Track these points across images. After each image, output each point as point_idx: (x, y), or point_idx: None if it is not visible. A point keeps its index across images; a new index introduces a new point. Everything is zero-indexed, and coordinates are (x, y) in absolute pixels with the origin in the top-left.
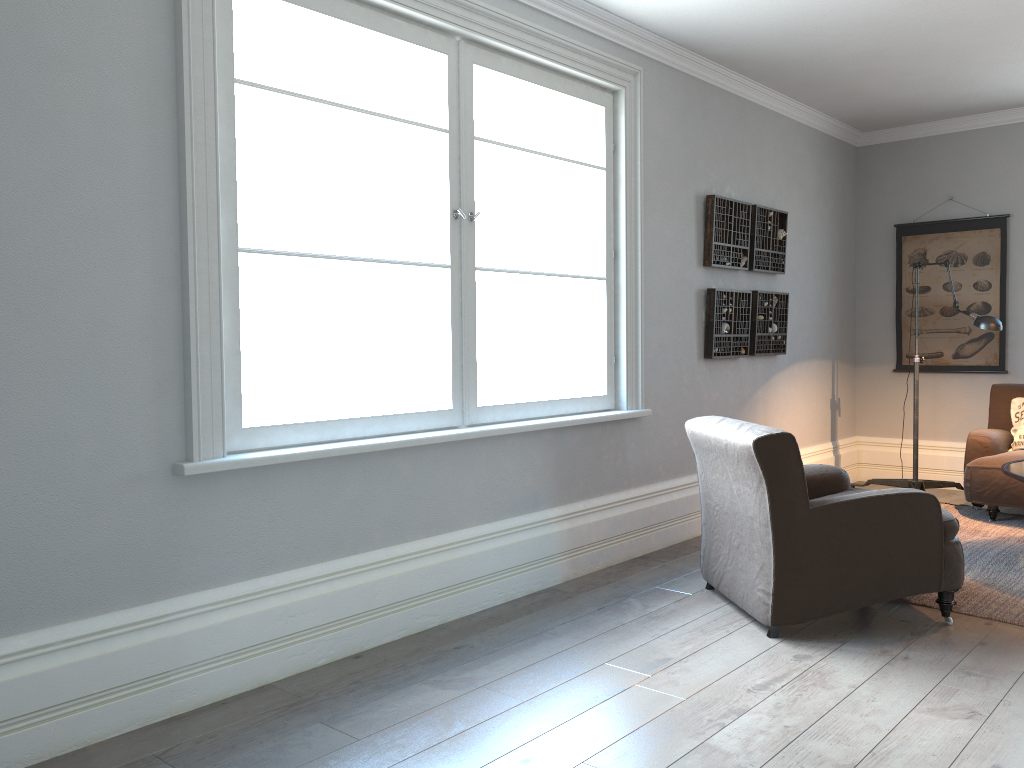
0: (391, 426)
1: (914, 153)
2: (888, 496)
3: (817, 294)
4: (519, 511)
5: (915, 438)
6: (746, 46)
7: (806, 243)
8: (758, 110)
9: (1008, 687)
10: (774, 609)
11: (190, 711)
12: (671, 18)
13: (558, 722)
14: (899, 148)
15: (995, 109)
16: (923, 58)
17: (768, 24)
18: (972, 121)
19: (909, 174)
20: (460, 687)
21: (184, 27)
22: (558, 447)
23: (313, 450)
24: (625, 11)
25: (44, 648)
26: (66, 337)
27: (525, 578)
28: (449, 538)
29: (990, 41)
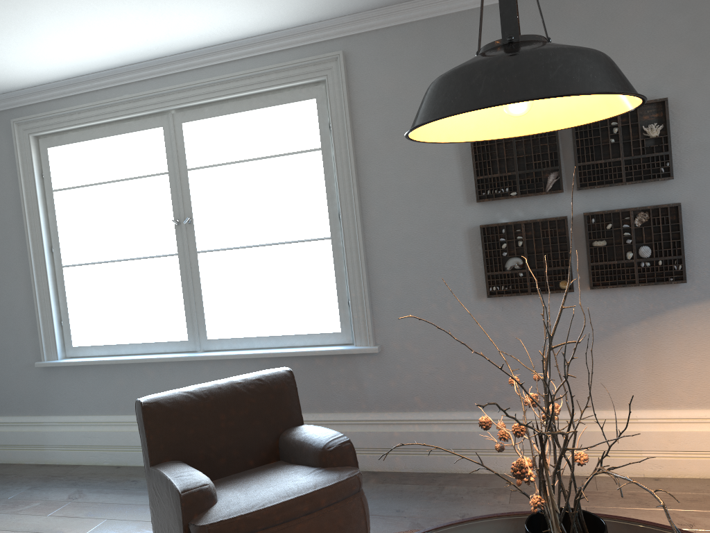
0: (147, 349)
1: None
2: (165, 478)
3: None
4: None
5: None
6: None
7: None
8: None
9: None
10: None
11: (50, 464)
12: (311, 11)
13: (15, 529)
14: None
15: None
16: None
17: None
18: None
19: None
20: (71, 497)
21: (19, 180)
22: None
23: (87, 360)
24: (283, 25)
25: (6, 423)
26: (3, 311)
27: None
28: None
29: None
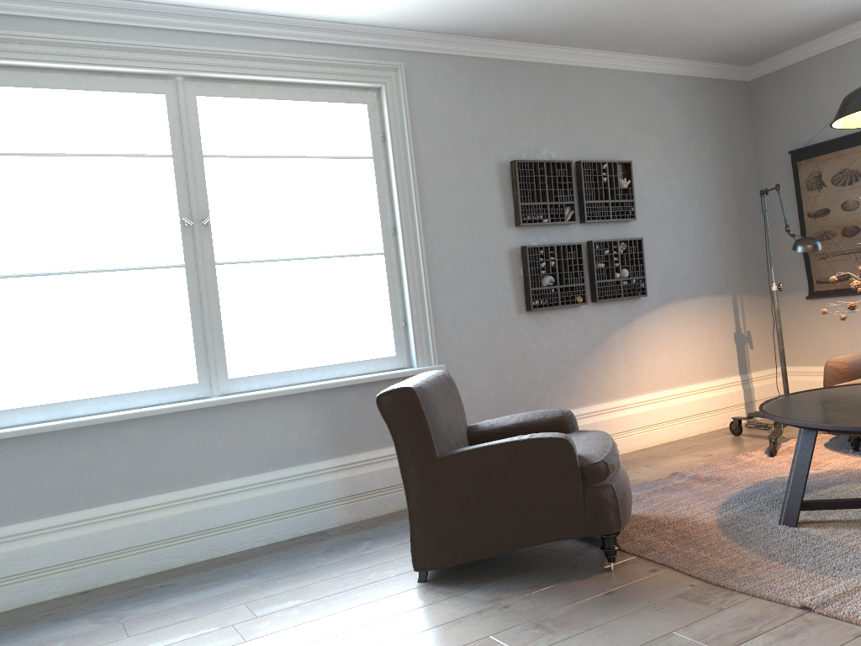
0: (128, 402)
1: (799, 76)
2: (515, 442)
3: (699, 232)
4: (284, 465)
5: (782, 368)
6: (508, 20)
7: (675, 185)
8: (583, 71)
9: (551, 643)
10: (414, 555)
11: None
12: (405, 15)
13: None
14: (785, 74)
15: None
16: None
17: None
18: (847, 33)
19: (798, 98)
20: (106, 622)
21: None
22: (329, 406)
23: (24, 428)
24: (358, 19)
25: None
26: None
27: (290, 523)
28: (196, 491)
29: None
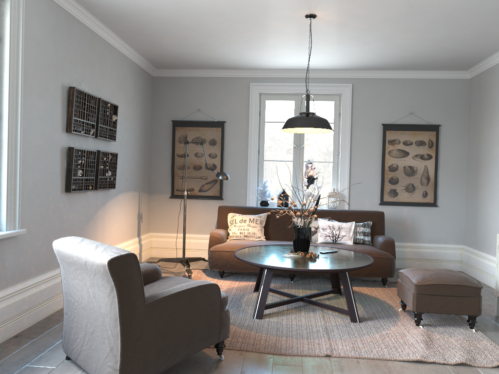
0: None
1: (182, 84)
2: (193, 288)
3: (132, 154)
4: None
5: (184, 235)
6: None
7: (127, 125)
8: (102, 41)
9: None
10: None
11: None
12: None
13: None
14: (175, 80)
15: (220, 68)
16: (195, 30)
17: None
18: (209, 72)
19: (179, 95)
20: None
21: None
22: None
23: None
24: None
25: None
26: None
27: None
28: None
29: (228, 28)
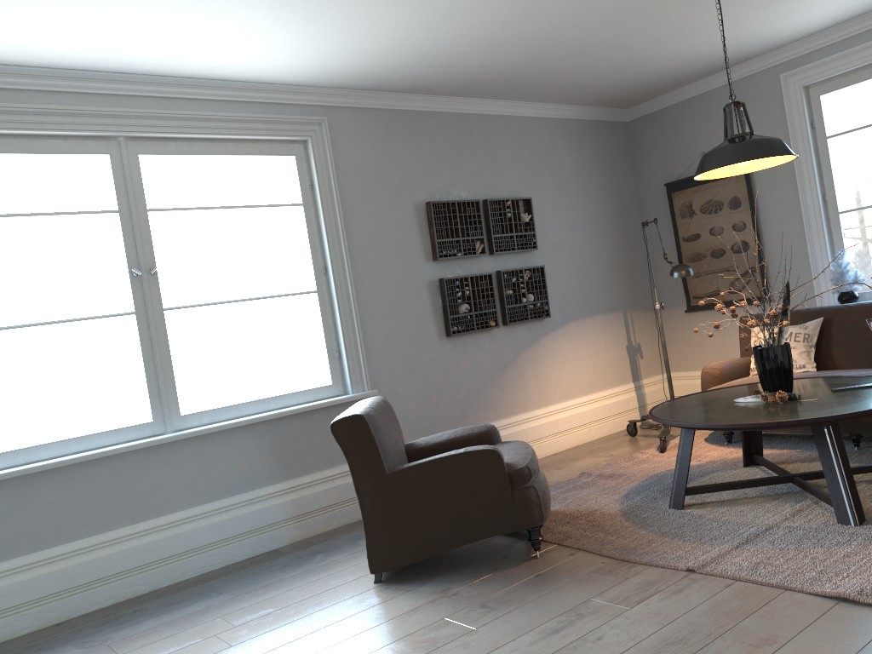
0: (88, 443)
1: (670, 119)
2: (453, 456)
3: (592, 258)
4: (236, 491)
5: (667, 375)
6: (420, 79)
7: (569, 217)
8: (485, 118)
9: (496, 617)
10: (370, 560)
11: None
12: (328, 76)
13: None
14: (658, 117)
15: (718, 70)
16: (585, 53)
17: (411, 62)
18: (707, 83)
19: (669, 138)
20: (92, 646)
21: None
22: (275, 435)
23: None
24: (285, 80)
25: None
26: None
27: (245, 544)
28: (156, 522)
29: (622, 30)
